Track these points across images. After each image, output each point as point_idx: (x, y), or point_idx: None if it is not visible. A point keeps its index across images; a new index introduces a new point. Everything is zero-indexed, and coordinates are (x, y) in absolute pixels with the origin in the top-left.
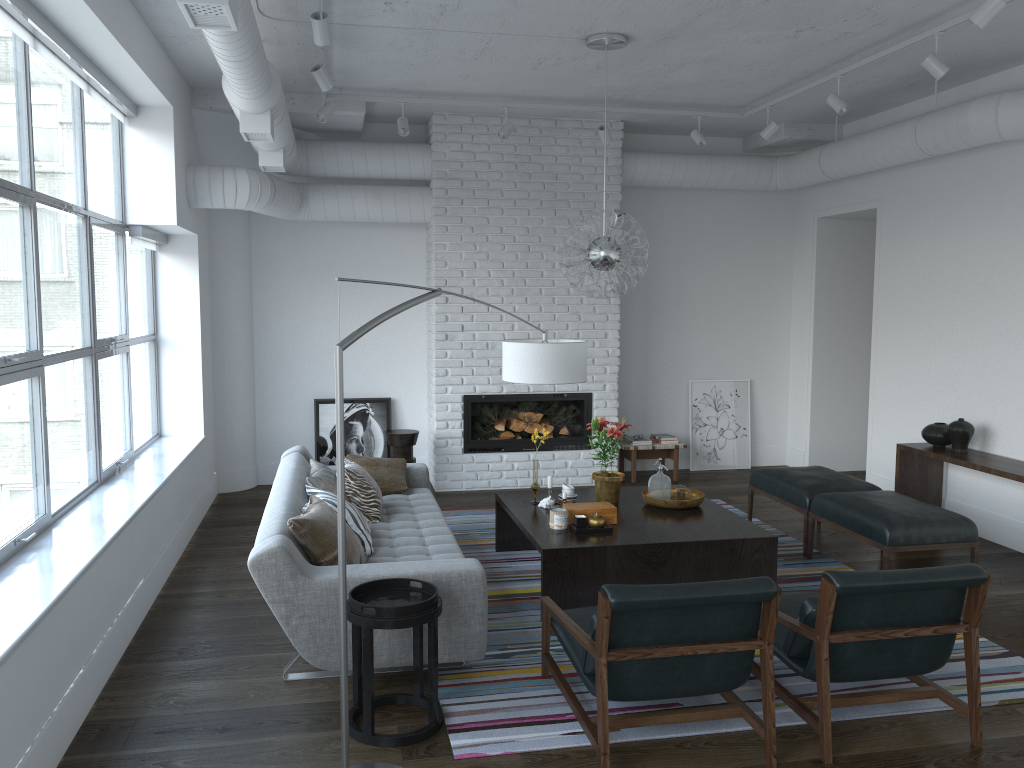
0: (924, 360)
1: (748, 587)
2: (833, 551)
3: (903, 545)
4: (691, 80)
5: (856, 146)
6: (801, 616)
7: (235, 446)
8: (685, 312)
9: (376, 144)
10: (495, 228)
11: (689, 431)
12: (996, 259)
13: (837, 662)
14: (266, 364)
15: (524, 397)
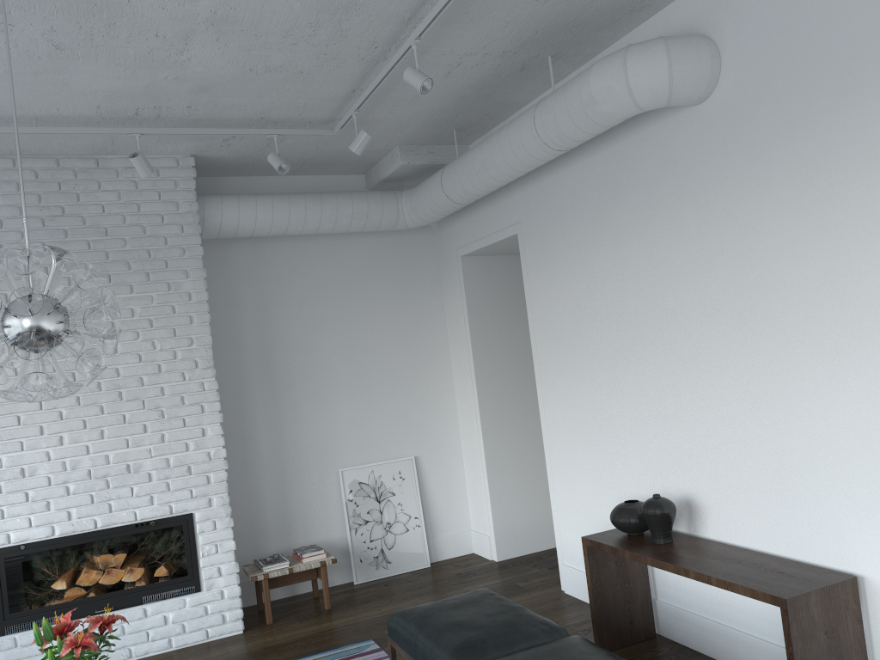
0: (600, 414)
1: None
2: None
3: None
4: (226, 71)
5: (475, 156)
6: None
7: None
8: (323, 385)
9: None
10: None
11: (347, 533)
12: (661, 273)
13: None
14: None
15: (90, 536)
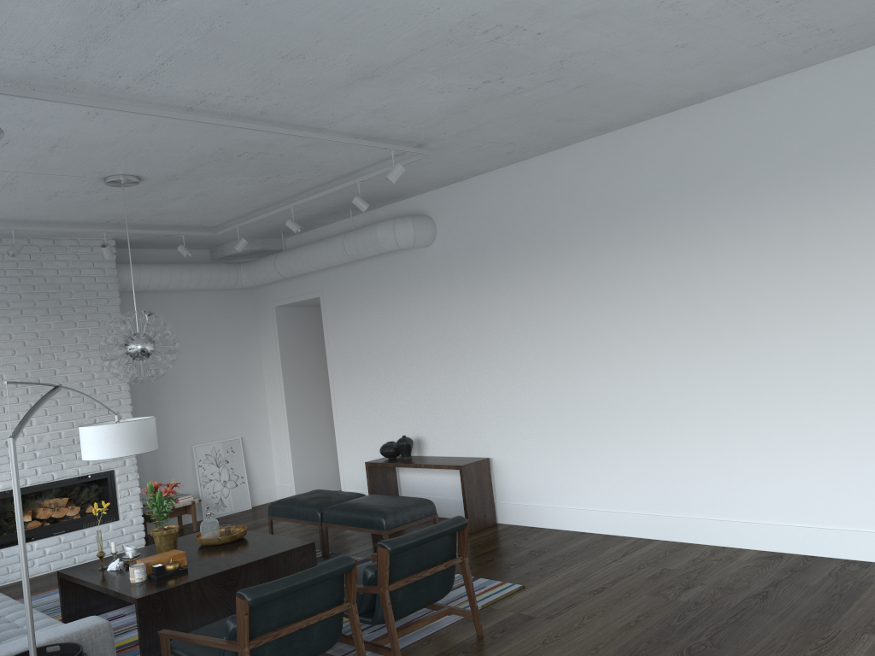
0: (371, 400)
1: (337, 564)
2: (341, 549)
3: (395, 527)
4: (181, 208)
5: (302, 254)
6: (365, 580)
7: None
8: (182, 390)
9: None
10: (4, 335)
11: (198, 488)
12: (407, 325)
13: (394, 605)
14: None
15: (49, 485)
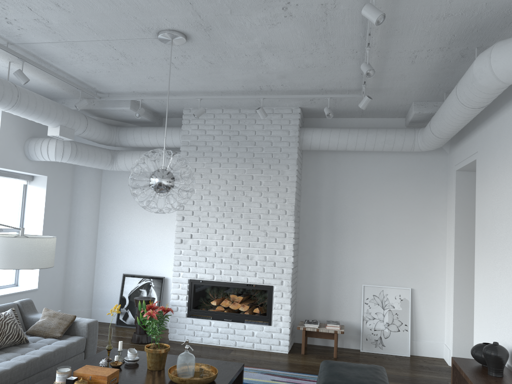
0: (496, 284)
1: None
2: None
3: None
4: (287, 68)
5: (439, 110)
6: None
7: (75, 296)
8: (360, 236)
9: (156, 127)
10: (215, 175)
11: (361, 321)
12: None
13: None
14: (102, 251)
15: (227, 284)
